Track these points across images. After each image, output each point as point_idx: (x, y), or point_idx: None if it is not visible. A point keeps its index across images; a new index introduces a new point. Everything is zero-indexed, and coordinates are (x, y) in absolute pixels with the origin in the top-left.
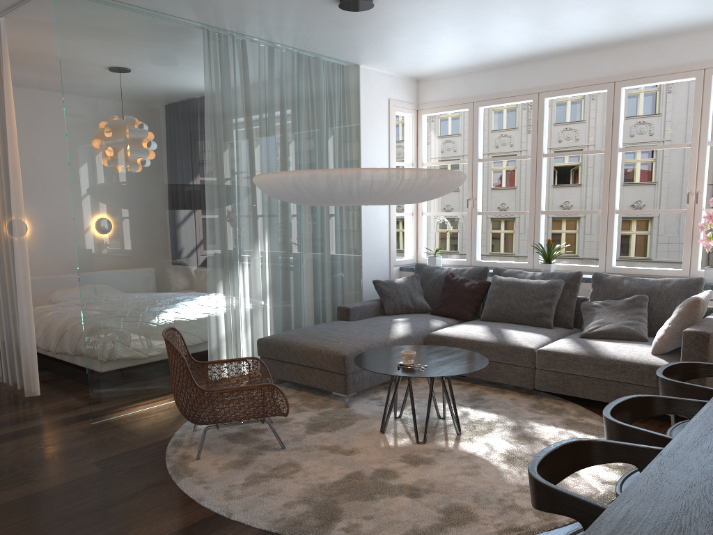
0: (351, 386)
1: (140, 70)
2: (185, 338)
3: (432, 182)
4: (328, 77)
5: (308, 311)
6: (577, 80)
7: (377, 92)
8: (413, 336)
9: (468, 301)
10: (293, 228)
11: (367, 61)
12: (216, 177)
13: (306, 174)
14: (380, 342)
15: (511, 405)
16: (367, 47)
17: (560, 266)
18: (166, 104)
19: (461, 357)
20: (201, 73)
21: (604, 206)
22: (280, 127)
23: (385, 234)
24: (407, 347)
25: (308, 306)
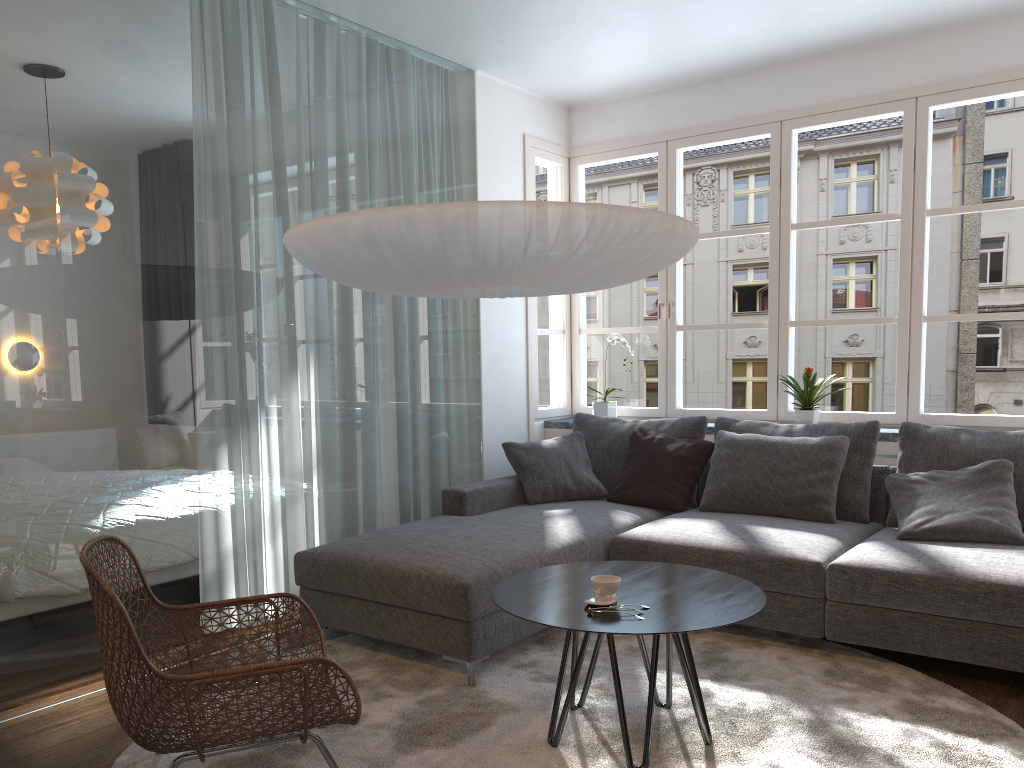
0: (481, 643)
1: (58, 27)
2: (151, 556)
3: (646, 236)
4: (423, 86)
5: (388, 499)
6: (849, 97)
7: (504, 120)
8: (588, 541)
9: (677, 478)
10: (361, 348)
11: (488, 63)
12: (214, 246)
13: (394, 214)
14: (531, 555)
15: (785, 671)
16: (493, 27)
17: (825, 415)
18: (113, 98)
19: (706, 586)
20: (185, 48)
21: (902, 310)
22: (337, 165)
23: (520, 364)
24: (591, 565)
25: (388, 489)
